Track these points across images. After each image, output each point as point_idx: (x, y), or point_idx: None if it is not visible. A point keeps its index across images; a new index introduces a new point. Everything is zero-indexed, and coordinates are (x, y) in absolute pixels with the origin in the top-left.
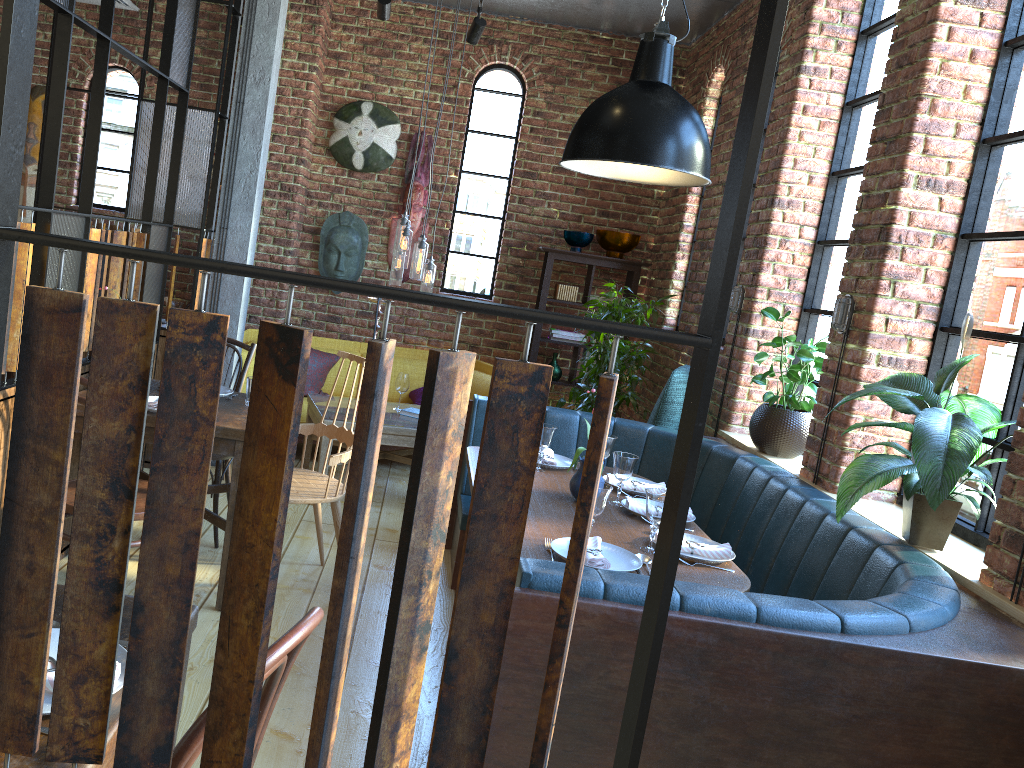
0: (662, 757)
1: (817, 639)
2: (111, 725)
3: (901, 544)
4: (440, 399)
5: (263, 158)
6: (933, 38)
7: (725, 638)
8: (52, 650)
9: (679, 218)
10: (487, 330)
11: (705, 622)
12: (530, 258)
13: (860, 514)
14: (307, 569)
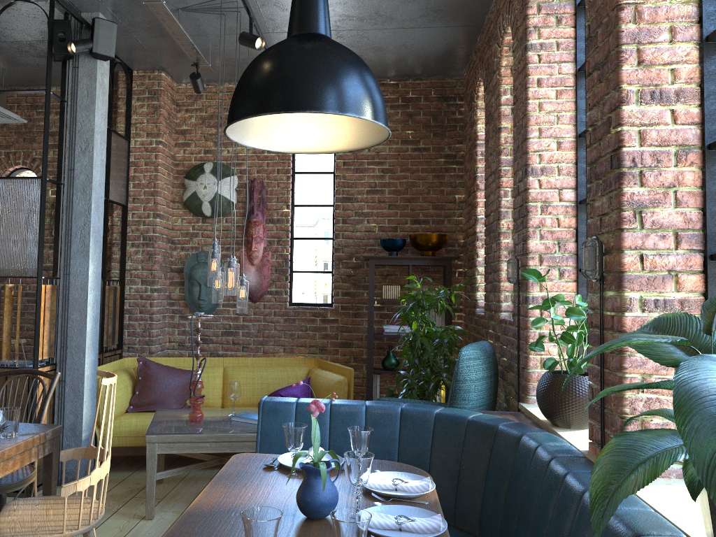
0: None
1: None
2: None
3: None
4: None
5: (96, 212)
6: None
7: None
8: None
9: (473, 213)
10: (332, 333)
11: None
12: (359, 267)
13: (653, 507)
14: None
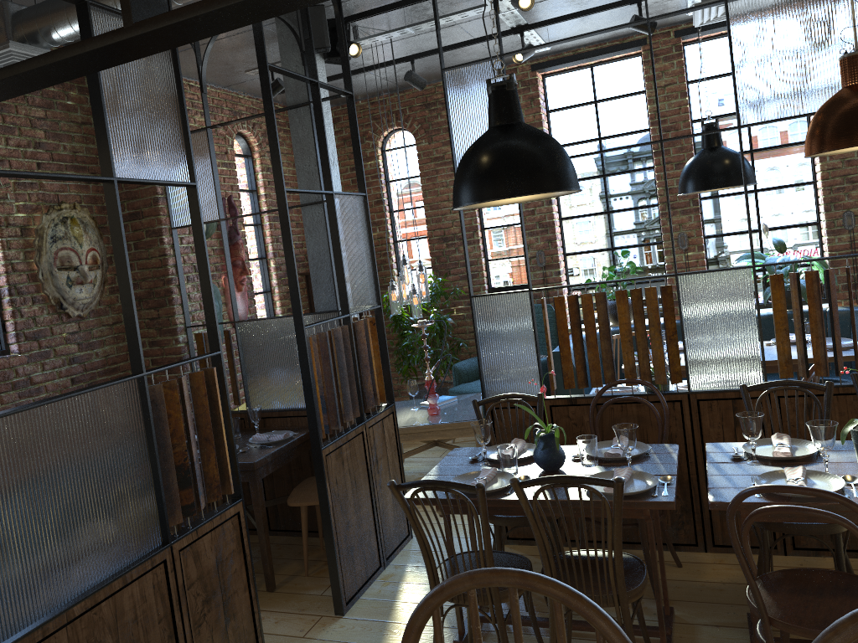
0: None
1: None
2: None
3: None
4: None
5: None
6: (688, 120)
7: None
8: None
9: (382, 228)
10: None
11: None
12: None
13: None
14: None
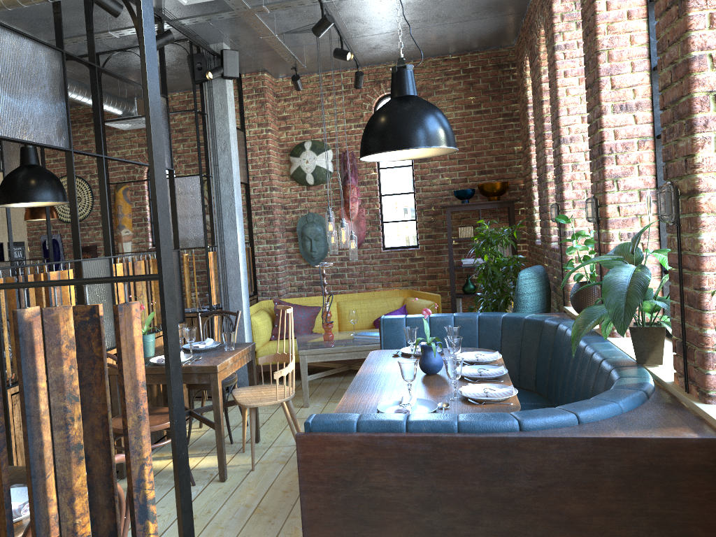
0: (416, 530)
1: (498, 437)
2: (22, 530)
3: (631, 365)
4: (50, 331)
5: (237, 194)
6: (596, 12)
7: (436, 445)
8: (15, 498)
9: (529, 163)
10: (420, 269)
11: (420, 437)
12: (438, 214)
13: (620, 349)
14: (286, 449)
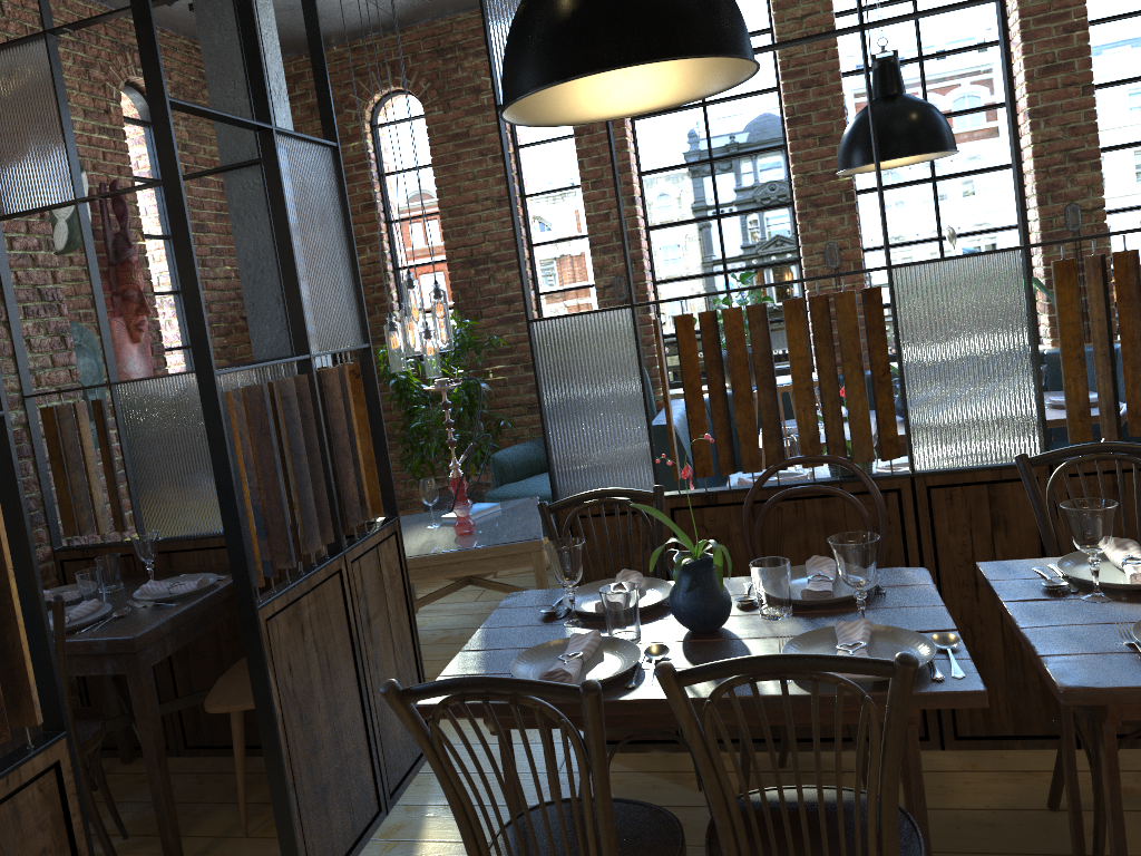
0: None
1: None
2: None
3: None
4: None
5: None
6: (838, 69)
7: None
8: None
9: (376, 248)
10: None
11: None
12: (230, 334)
13: None
14: None
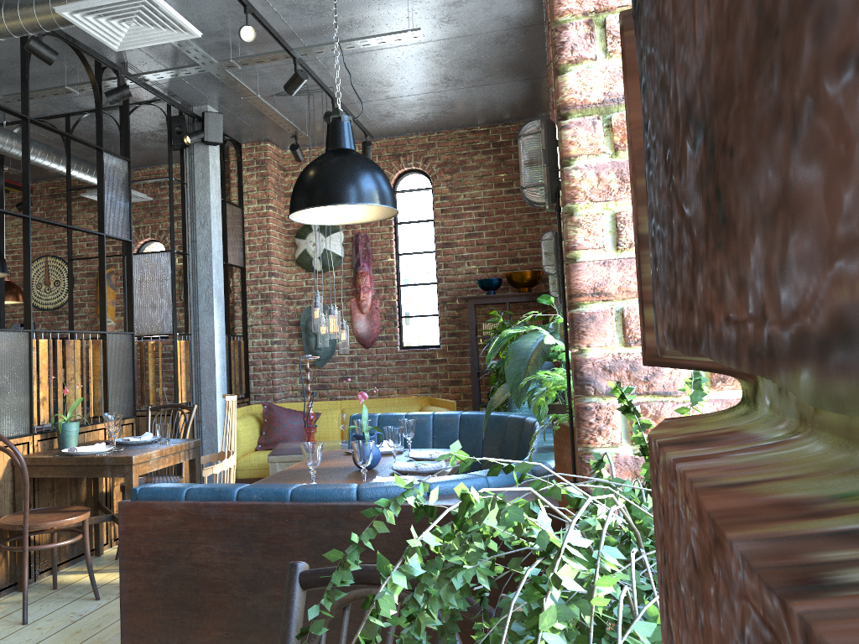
0: (240, 616)
1: (327, 505)
2: None
3: (552, 450)
4: None
5: (217, 275)
6: None
7: (264, 515)
8: None
9: None
10: (441, 372)
11: (247, 505)
12: (463, 308)
13: None
14: None
